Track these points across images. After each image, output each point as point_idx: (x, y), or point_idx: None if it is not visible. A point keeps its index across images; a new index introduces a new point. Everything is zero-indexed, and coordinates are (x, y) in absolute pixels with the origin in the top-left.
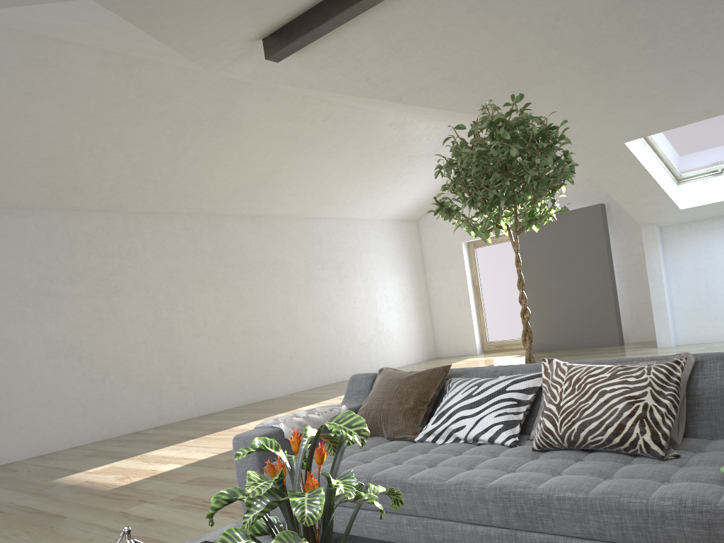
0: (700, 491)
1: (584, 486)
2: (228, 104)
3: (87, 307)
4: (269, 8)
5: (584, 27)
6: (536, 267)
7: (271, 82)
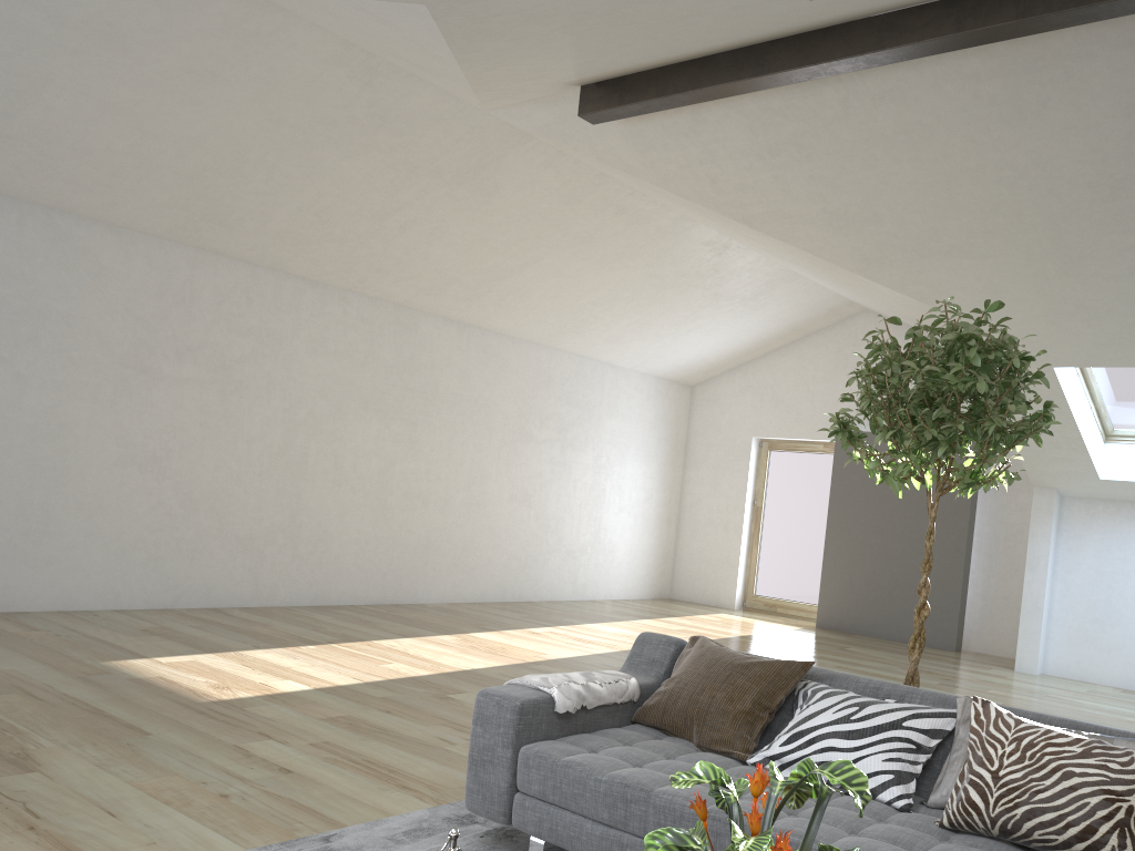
0: None
1: None
2: (490, 158)
3: (191, 402)
4: (622, 54)
5: (1055, 198)
6: (858, 504)
7: (567, 146)
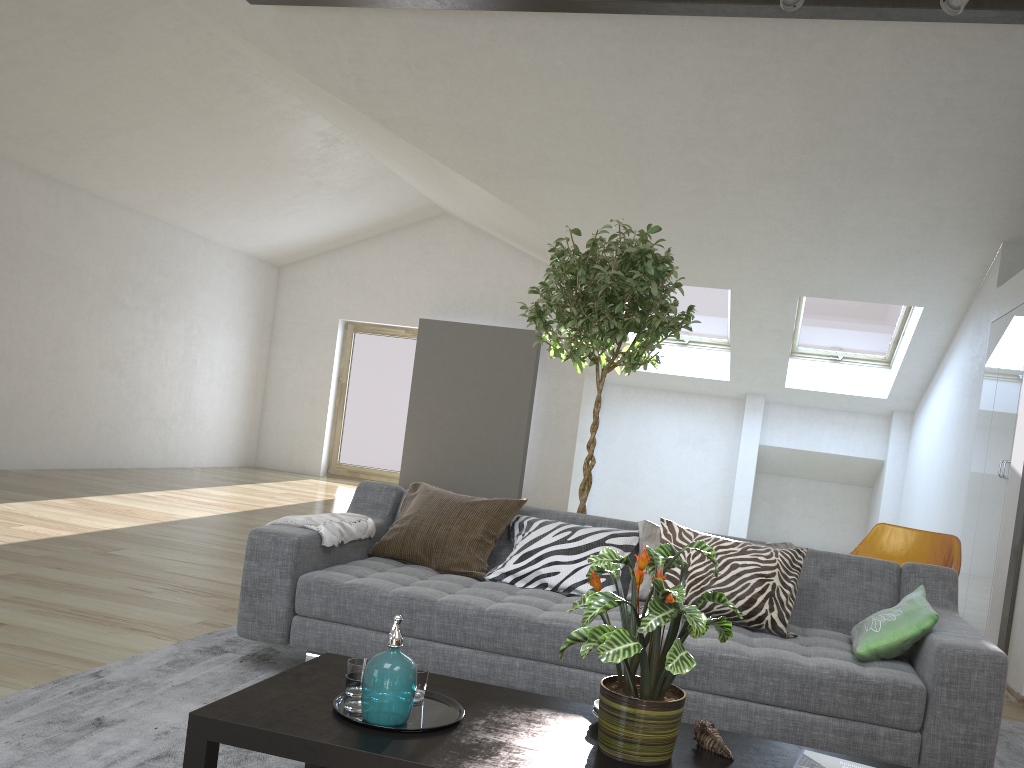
0: (848, 665)
1: (743, 649)
2: (118, 13)
3: None
4: None
5: (644, 145)
6: (438, 384)
7: (212, 18)
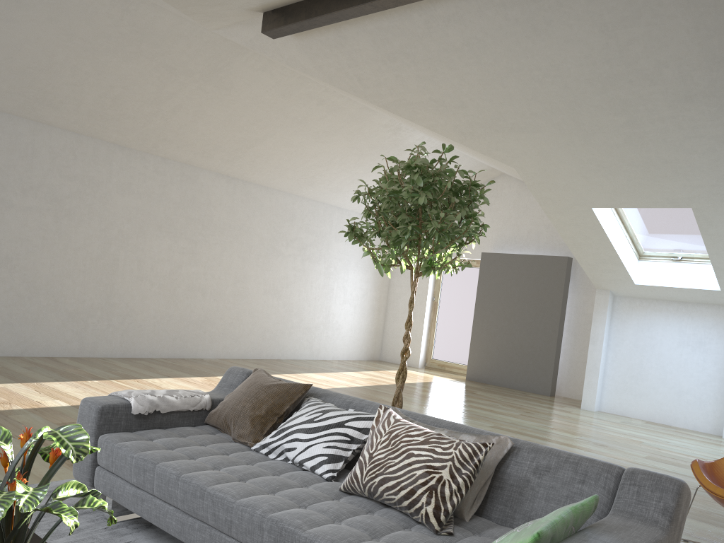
0: None
1: (344, 541)
2: (223, 64)
3: (33, 222)
4: None
5: (569, 90)
6: (494, 300)
7: (266, 55)
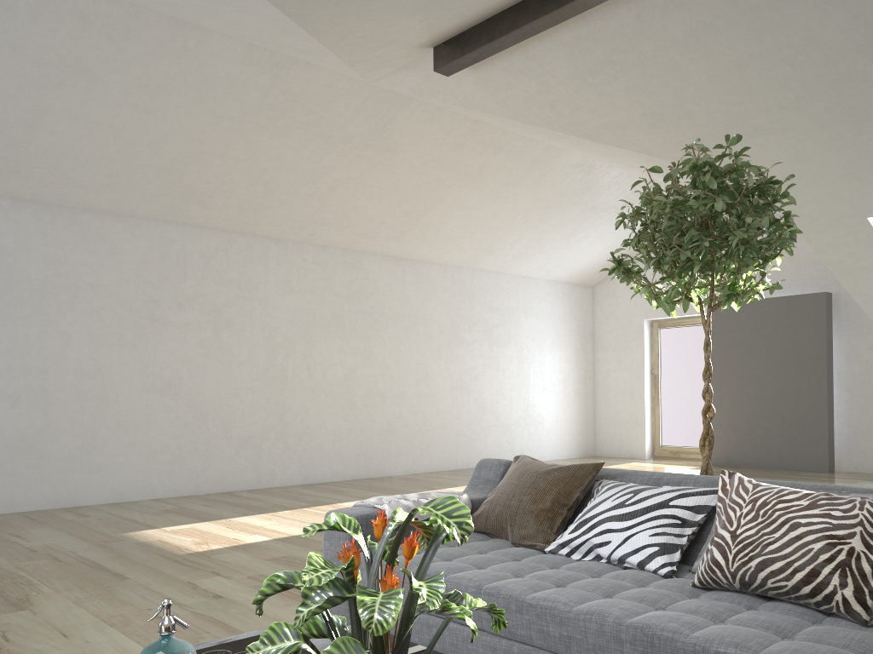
0: None
1: (753, 644)
2: (385, 121)
3: (193, 339)
4: (445, 9)
5: (832, 67)
6: (734, 361)
7: (437, 100)
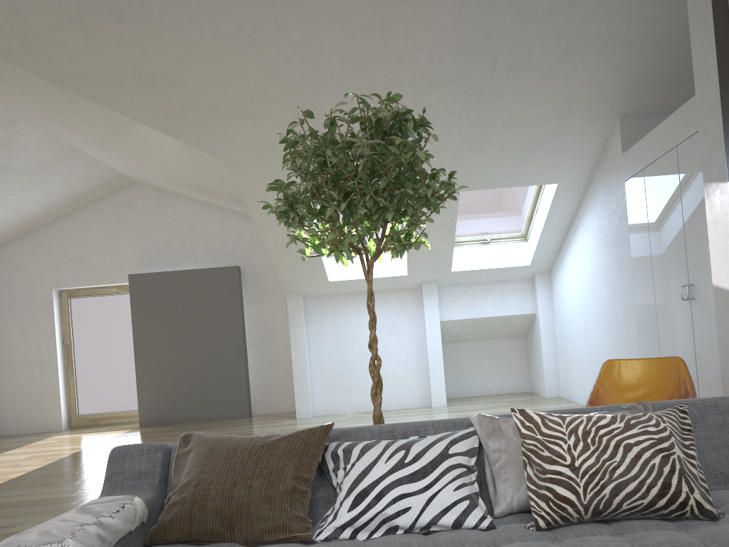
0: None
1: None
2: None
3: None
4: None
5: (317, 70)
6: (157, 327)
7: None
